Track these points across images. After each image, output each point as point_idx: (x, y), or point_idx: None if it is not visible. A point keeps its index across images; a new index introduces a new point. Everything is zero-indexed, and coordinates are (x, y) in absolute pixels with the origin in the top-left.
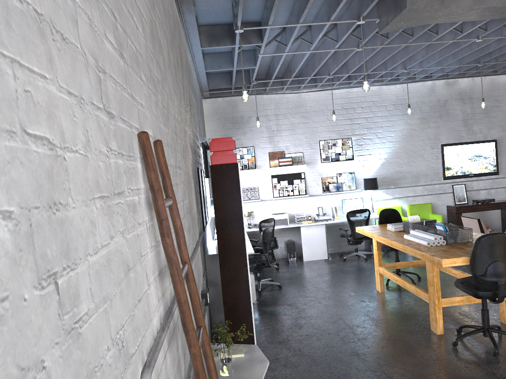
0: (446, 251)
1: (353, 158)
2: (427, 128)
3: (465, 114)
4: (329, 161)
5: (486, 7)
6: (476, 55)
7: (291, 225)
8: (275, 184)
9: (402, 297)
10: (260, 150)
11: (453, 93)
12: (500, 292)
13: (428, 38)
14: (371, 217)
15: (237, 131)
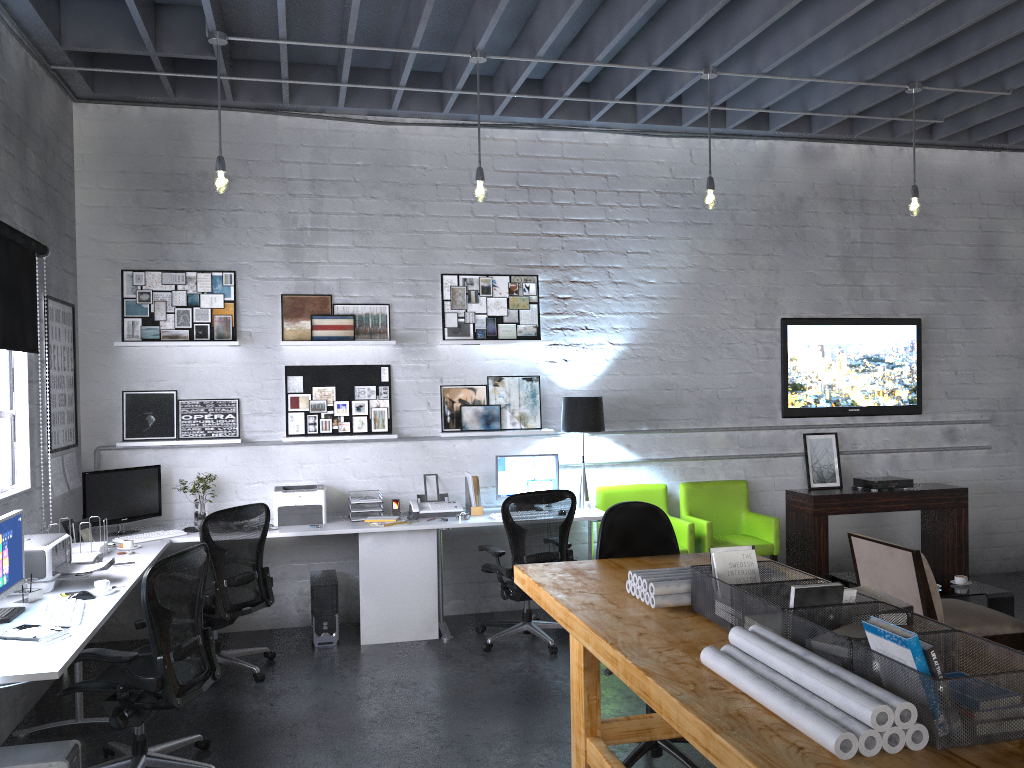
0: None
1: (539, 336)
2: (748, 270)
3: (848, 243)
4: (468, 337)
5: None
6: (916, 45)
7: (331, 527)
8: (296, 396)
9: None
10: (256, 286)
11: (821, 182)
12: None
13: None
14: (578, 516)
15: (184, 217)
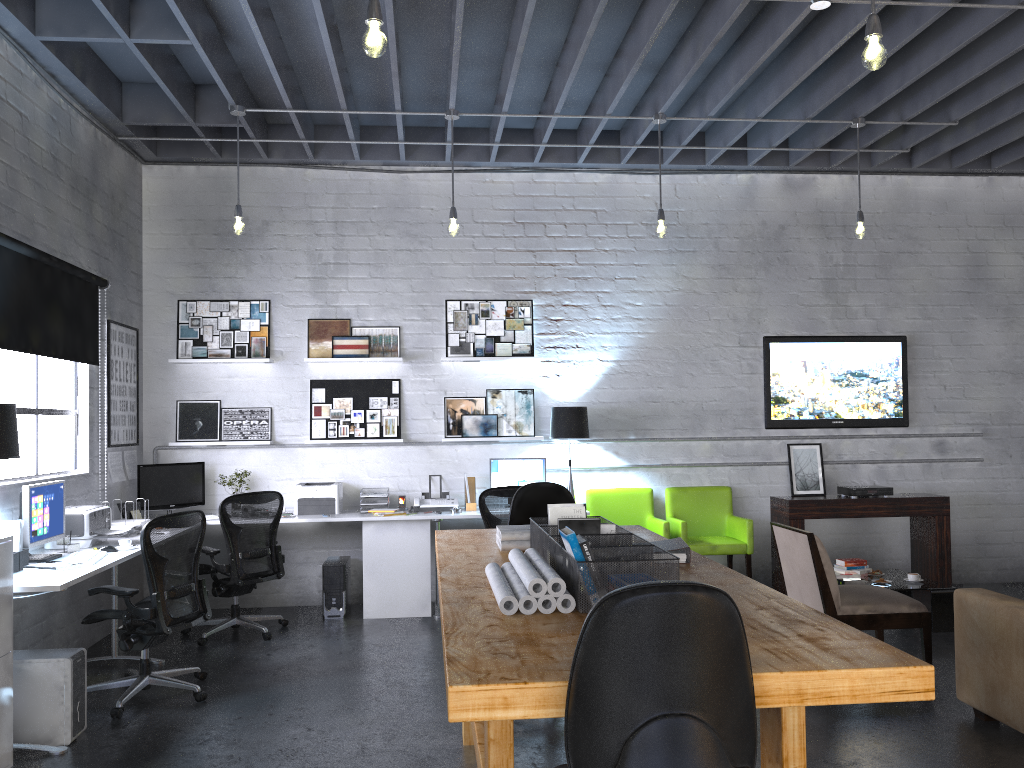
0: (527, 646)
1: (533, 353)
2: (731, 292)
3: (830, 266)
4: (468, 354)
5: None
6: (839, 86)
7: (339, 516)
8: (319, 405)
9: None
10: (287, 312)
11: (803, 210)
12: None
13: None
14: None
15: (229, 255)
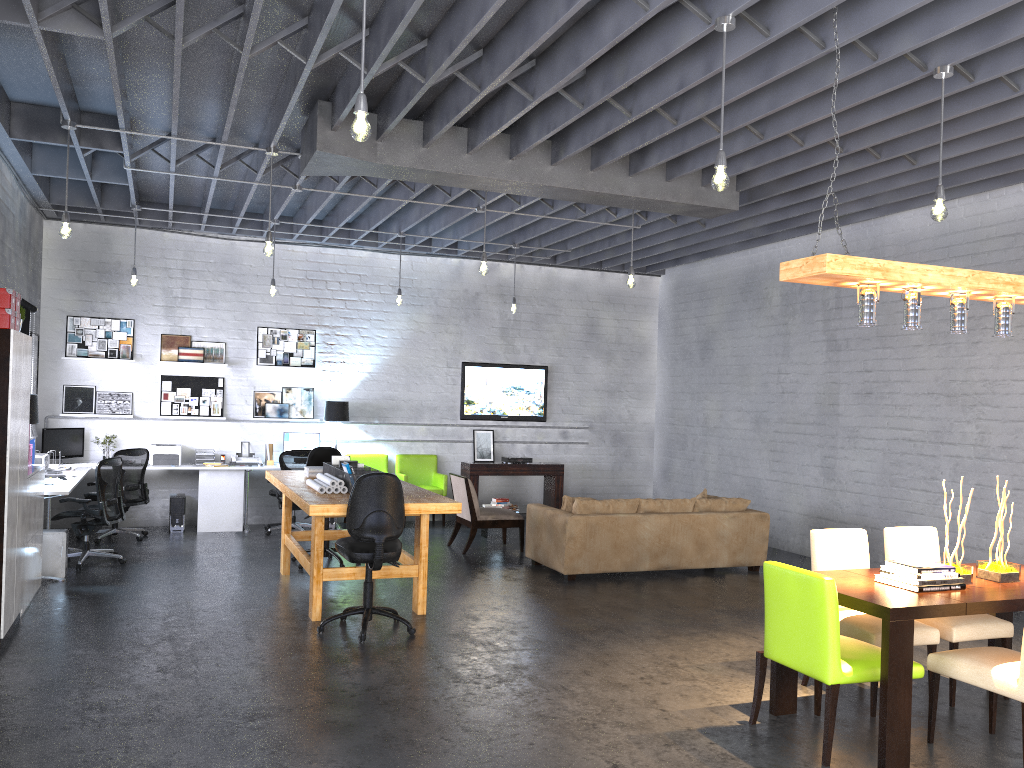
0: (332, 499)
1: (315, 365)
2: (444, 333)
3: (505, 320)
4: (271, 363)
5: (434, 170)
6: (502, 231)
7: (183, 466)
8: (167, 392)
9: (309, 582)
10: (146, 328)
11: (490, 284)
12: (377, 554)
13: (407, 194)
14: None
15: (106, 287)
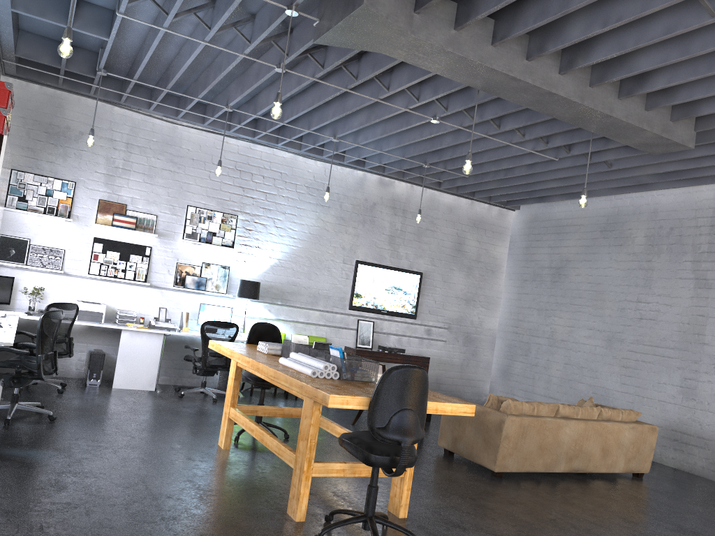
0: (338, 387)
1: (233, 246)
2: (344, 233)
3: (394, 229)
4: (196, 240)
5: (461, 55)
6: (425, 149)
7: (107, 324)
8: (97, 254)
9: (256, 461)
10: (86, 192)
11: (386, 197)
12: (402, 459)
13: (375, 94)
14: (238, 339)
15: (53, 148)
